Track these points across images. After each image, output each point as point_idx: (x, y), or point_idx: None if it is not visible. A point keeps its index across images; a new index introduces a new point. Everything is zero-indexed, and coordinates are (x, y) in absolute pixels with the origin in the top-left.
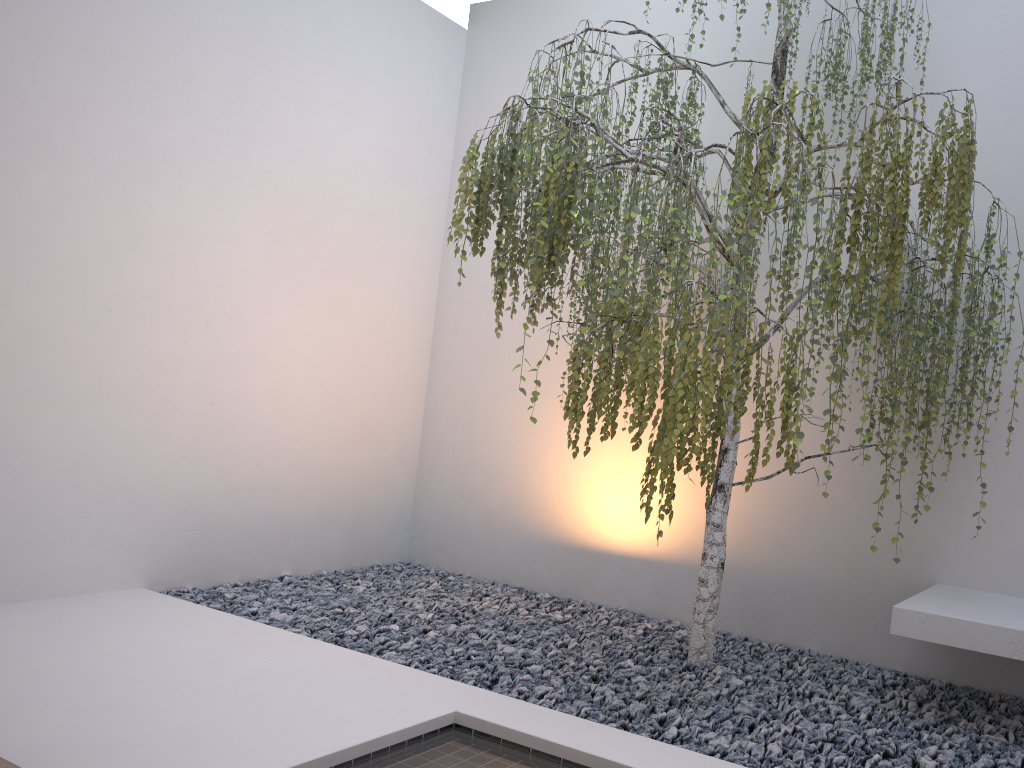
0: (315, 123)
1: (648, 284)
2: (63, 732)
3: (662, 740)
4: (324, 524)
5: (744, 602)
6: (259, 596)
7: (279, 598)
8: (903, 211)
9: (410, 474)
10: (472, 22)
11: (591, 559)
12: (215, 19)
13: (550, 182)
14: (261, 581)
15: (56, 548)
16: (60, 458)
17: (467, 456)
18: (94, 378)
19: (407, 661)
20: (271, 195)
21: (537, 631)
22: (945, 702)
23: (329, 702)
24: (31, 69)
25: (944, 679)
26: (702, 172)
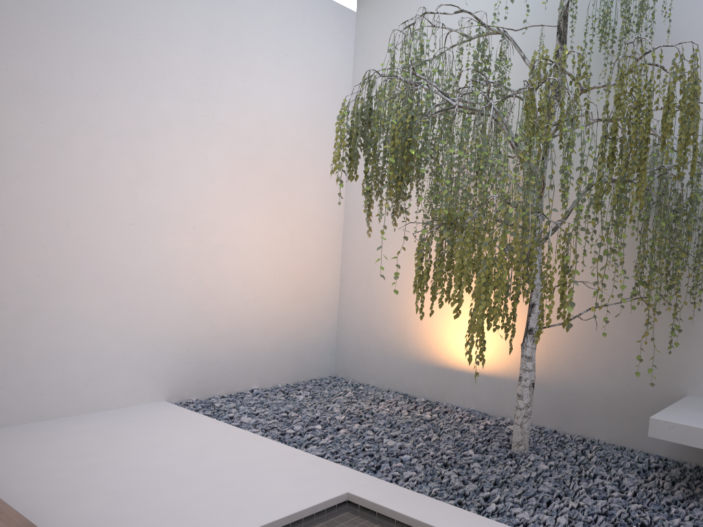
0: (256, 88)
1: (465, 198)
2: (100, 510)
3: (485, 513)
4: (278, 354)
5: (553, 406)
6: (236, 405)
7: (249, 405)
8: (646, 137)
9: (333, 318)
10: (359, 6)
11: (450, 375)
12: (185, 24)
13: (396, 129)
14: (239, 393)
15: (109, 378)
16: (107, 321)
17: (368, 305)
18: (124, 269)
19: (322, 453)
20: (230, 139)
21: (412, 428)
22: (692, 481)
23: (267, 486)
24: (70, 71)
25: (693, 463)
26: (506, 111)
